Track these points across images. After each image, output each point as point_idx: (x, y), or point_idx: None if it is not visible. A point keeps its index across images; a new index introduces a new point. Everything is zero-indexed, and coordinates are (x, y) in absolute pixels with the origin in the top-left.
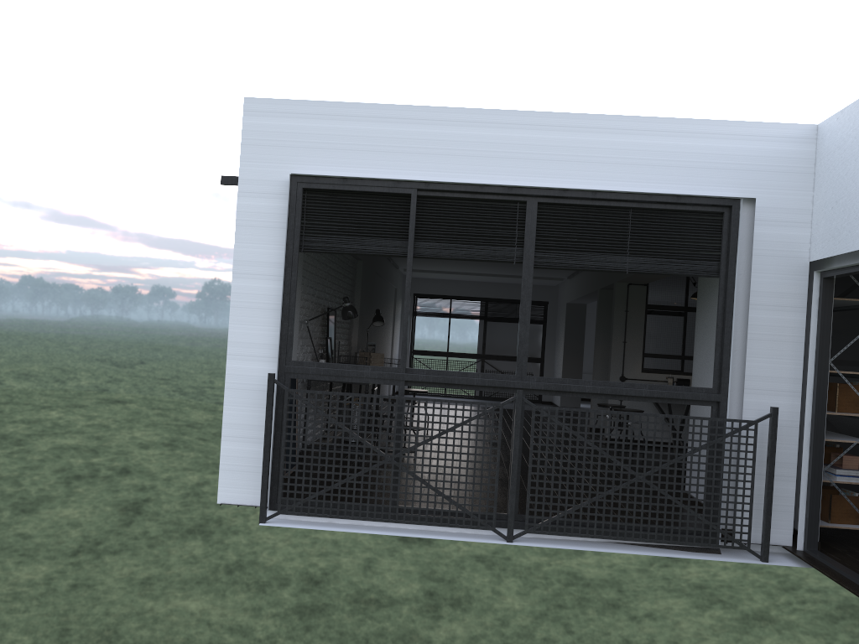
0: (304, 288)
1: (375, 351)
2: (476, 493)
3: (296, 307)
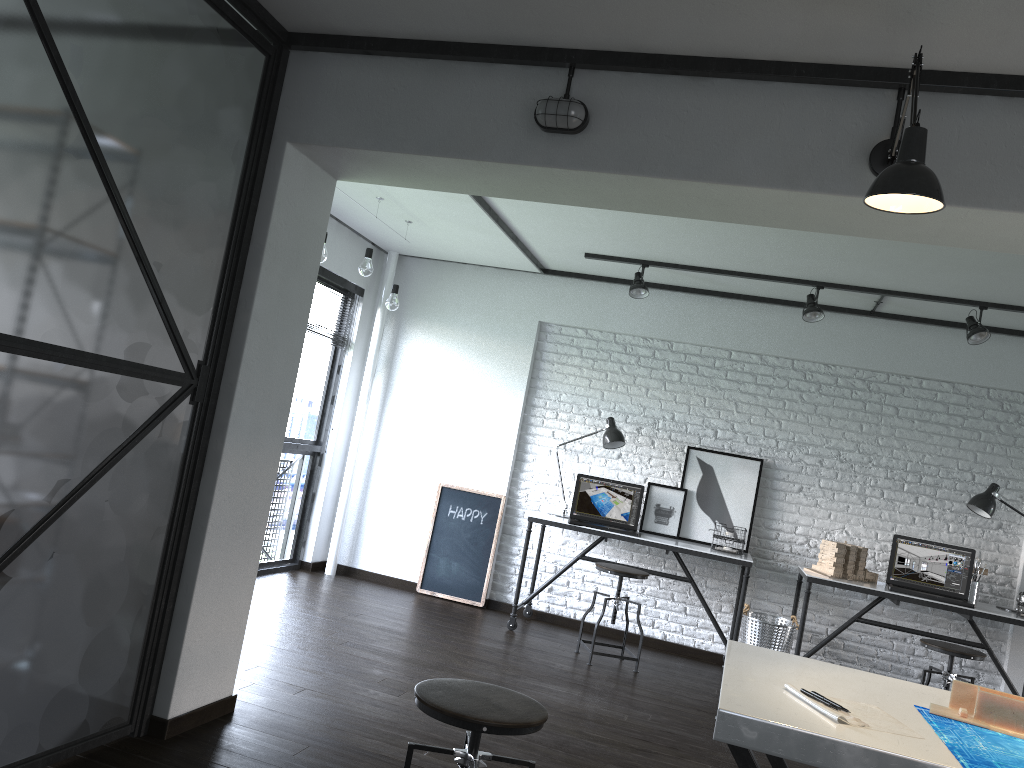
0: (585, 410)
1: (972, 568)
2: (331, 622)
3: (502, 422)
